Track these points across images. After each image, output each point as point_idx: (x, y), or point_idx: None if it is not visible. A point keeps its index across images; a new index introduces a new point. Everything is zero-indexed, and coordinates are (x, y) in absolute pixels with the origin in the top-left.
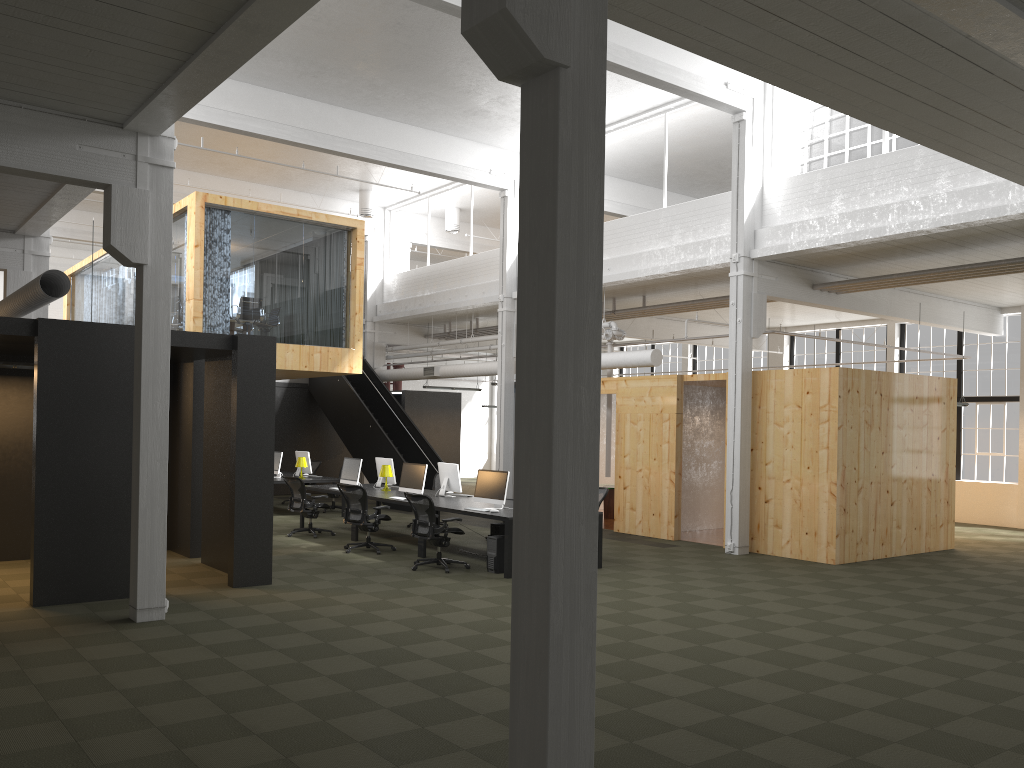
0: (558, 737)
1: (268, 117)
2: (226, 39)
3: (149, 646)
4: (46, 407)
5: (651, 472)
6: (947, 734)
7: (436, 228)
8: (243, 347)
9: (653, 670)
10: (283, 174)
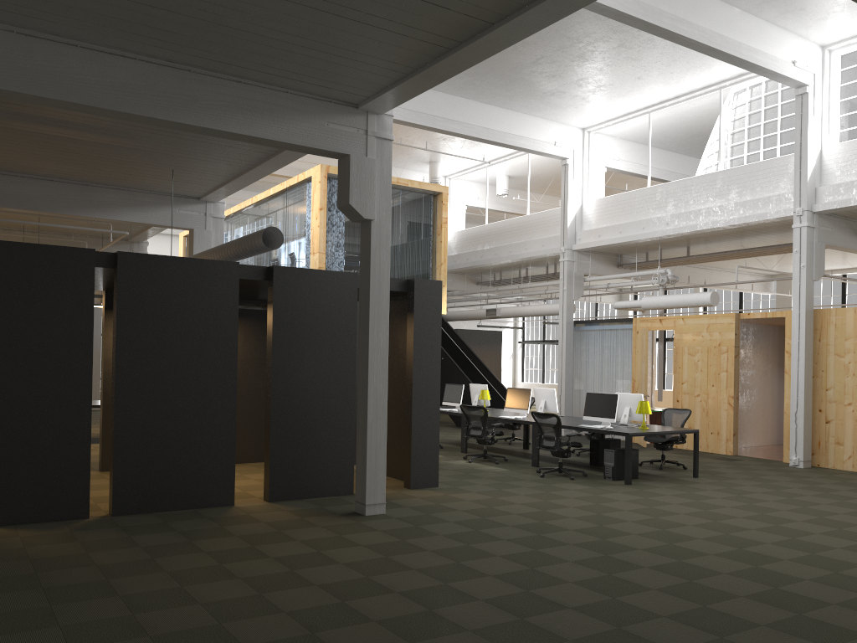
0: None
1: None
2: (505, 28)
3: (398, 535)
4: (278, 338)
5: (709, 397)
6: None
7: (494, 192)
8: (418, 289)
9: (846, 563)
10: None
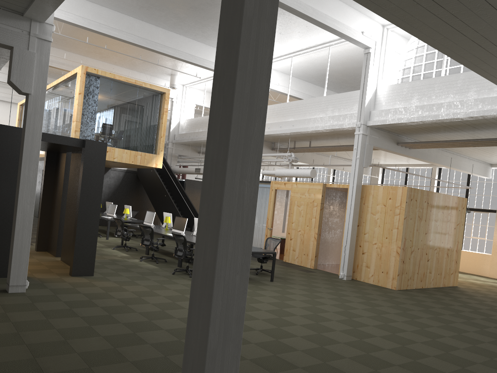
0: None
1: (122, 29)
2: None
3: (8, 308)
4: None
5: (305, 232)
6: None
7: (208, 97)
8: (88, 146)
9: (290, 348)
10: (131, 62)
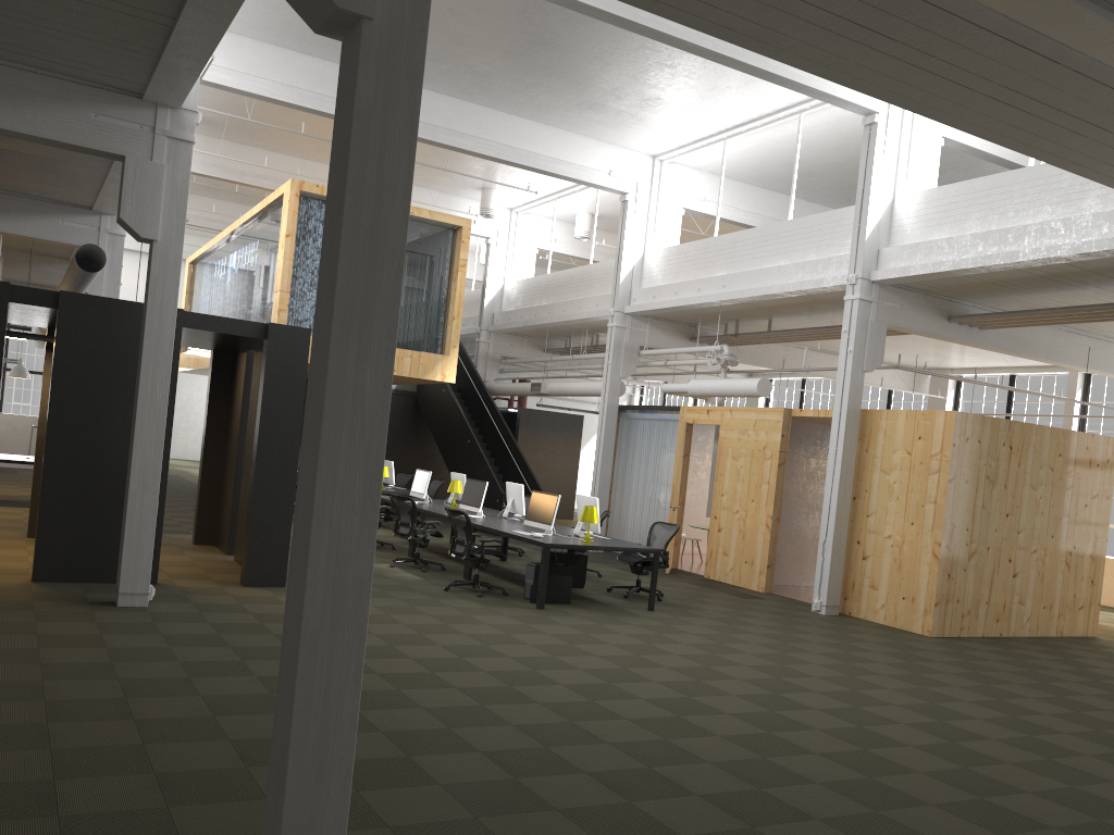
0: (305, 739)
1: None
2: (196, 2)
3: (108, 629)
4: (61, 381)
5: (747, 515)
6: (889, 820)
7: (560, 233)
8: (274, 337)
9: (610, 714)
10: None
